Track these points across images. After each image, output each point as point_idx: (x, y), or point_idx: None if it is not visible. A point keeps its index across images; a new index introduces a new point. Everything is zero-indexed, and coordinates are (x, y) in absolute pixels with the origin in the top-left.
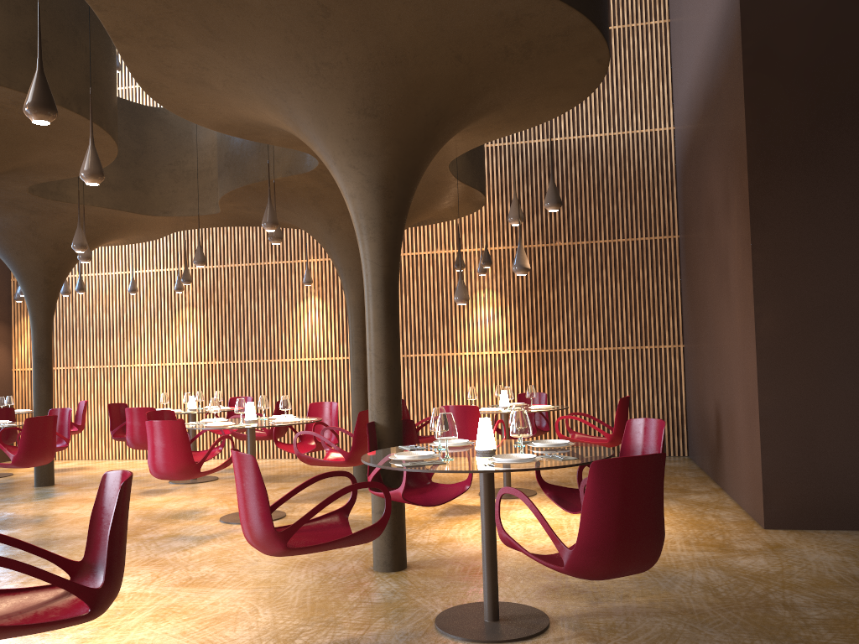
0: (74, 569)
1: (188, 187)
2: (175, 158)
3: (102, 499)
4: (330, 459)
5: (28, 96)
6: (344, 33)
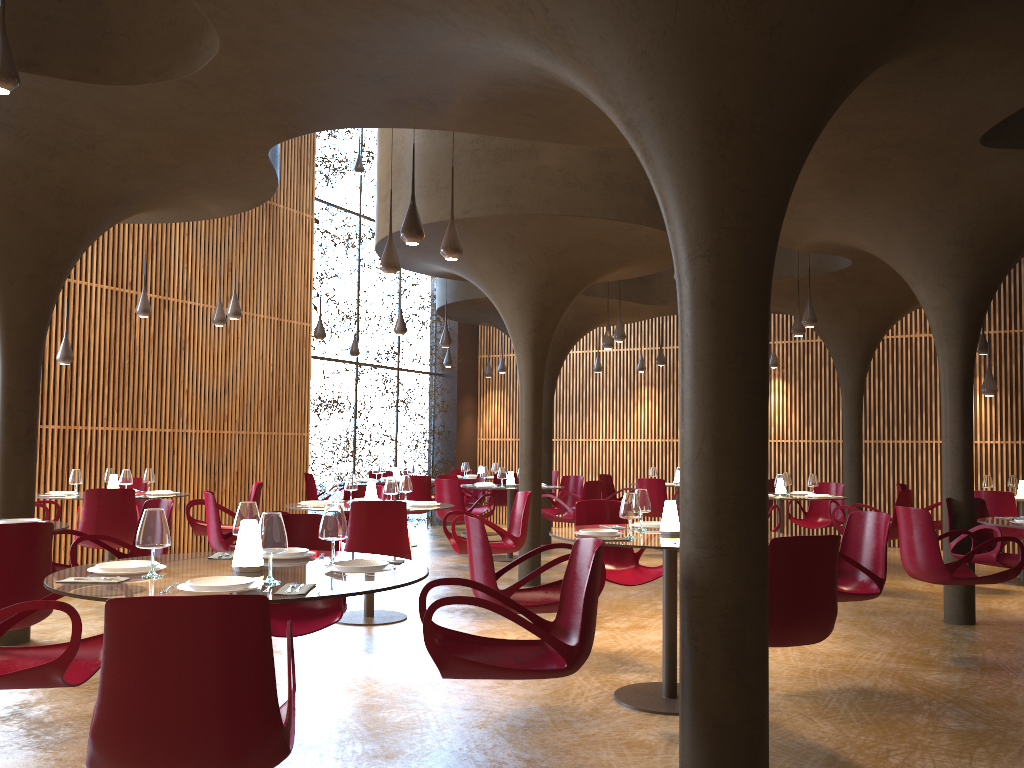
0: None
1: None
2: None
3: (850, 529)
4: None
5: None
6: (965, 190)
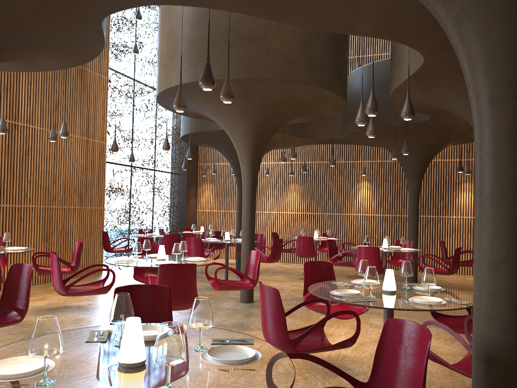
0: (470, 310)
1: (323, 124)
2: None
3: None
4: None
5: (406, 108)
6: None
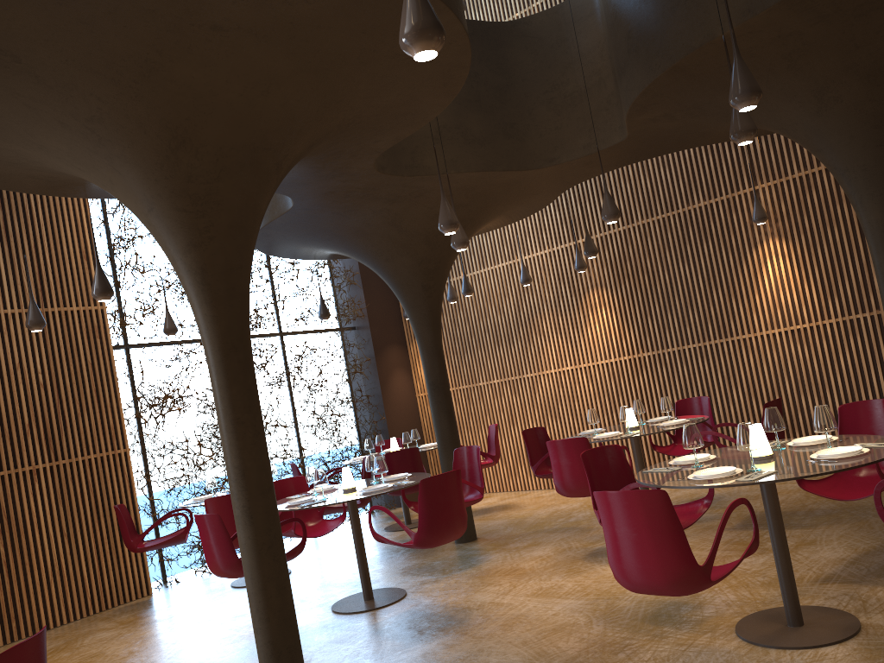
0: None
1: (575, 116)
2: (551, 81)
3: None
4: None
5: None
6: None
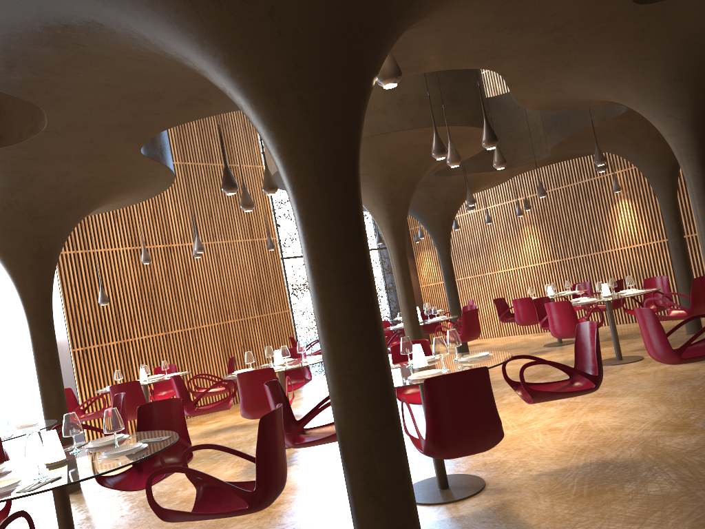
0: (570, 372)
1: (523, 144)
2: (511, 127)
3: (578, 337)
4: (672, 315)
5: (484, 136)
6: (655, 38)
